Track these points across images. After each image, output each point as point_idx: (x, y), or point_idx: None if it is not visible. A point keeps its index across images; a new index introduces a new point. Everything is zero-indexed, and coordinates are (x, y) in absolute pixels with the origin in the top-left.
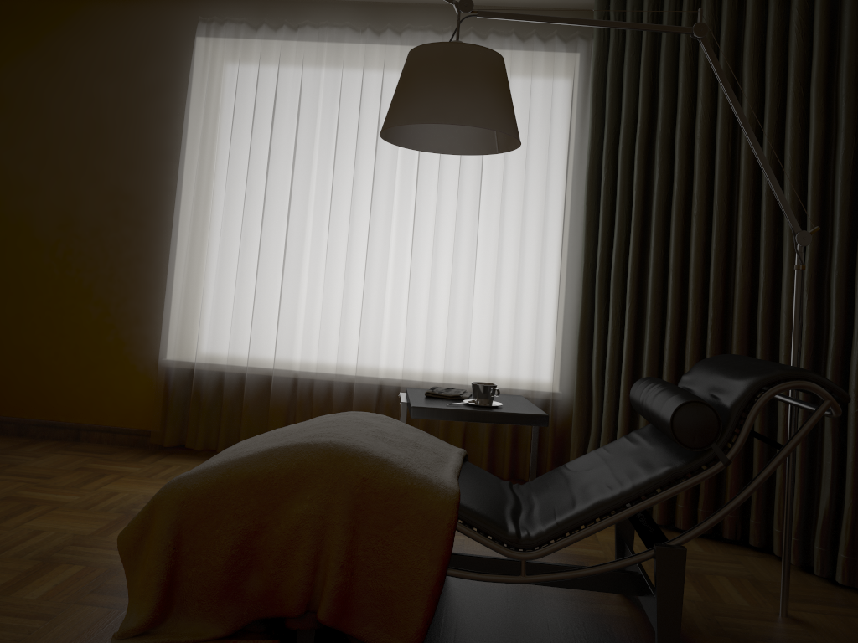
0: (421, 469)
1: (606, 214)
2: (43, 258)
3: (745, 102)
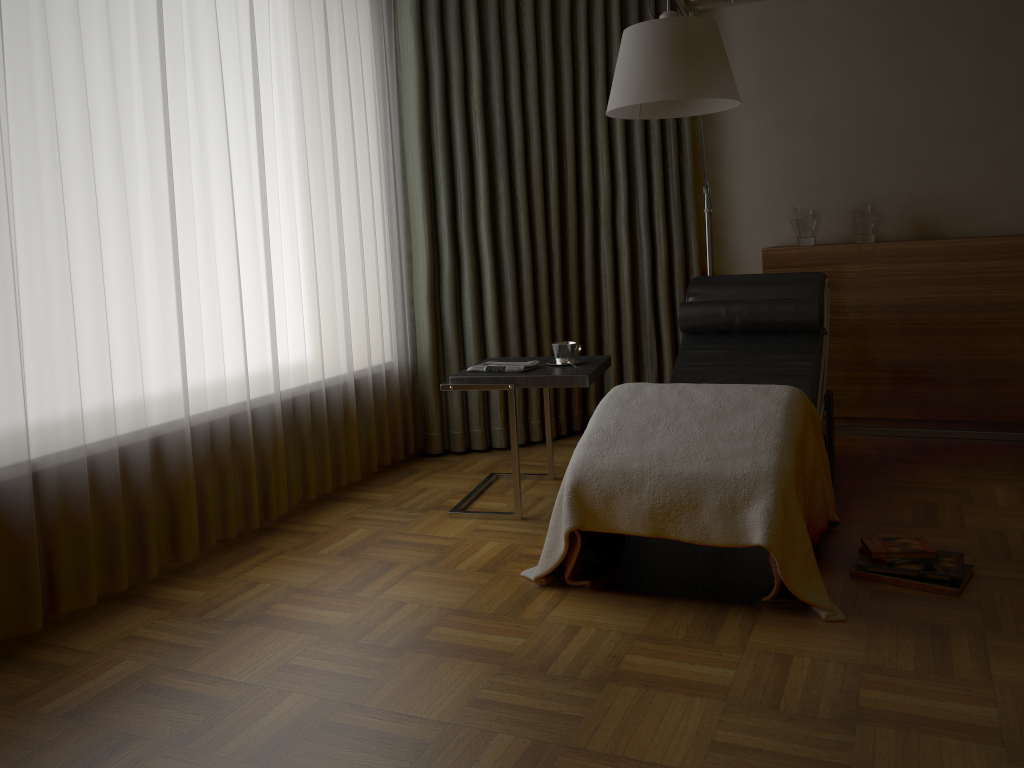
0: None
1: (448, 166)
2: None
3: (567, 72)
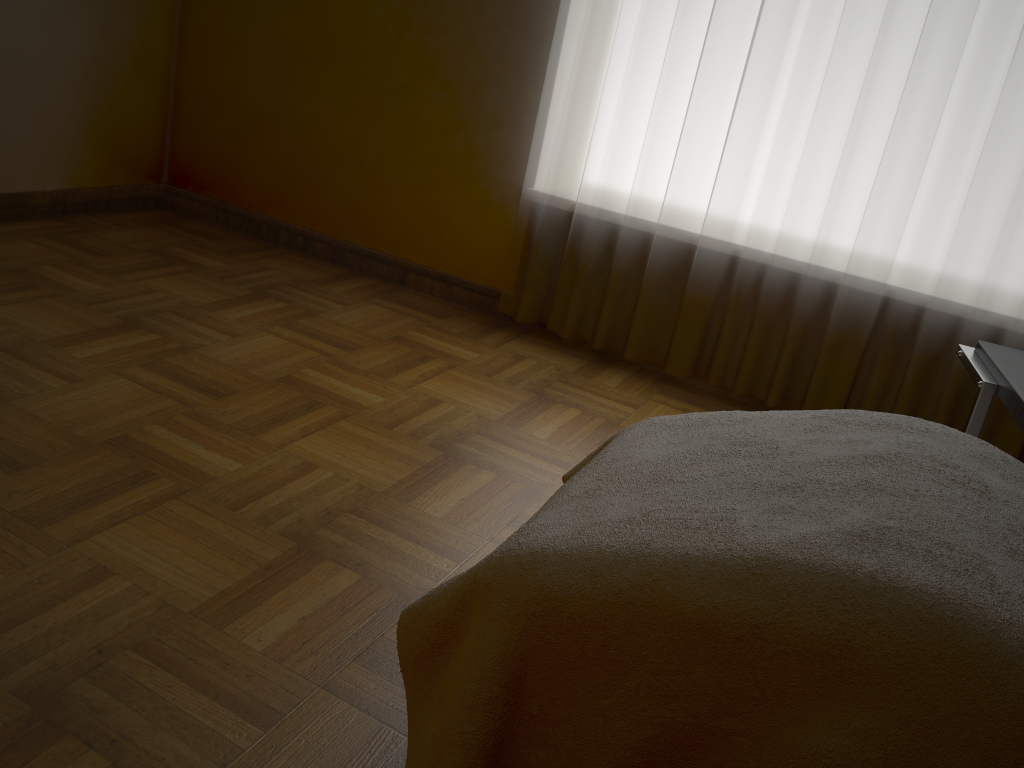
0: None
1: None
2: (375, 6)
3: None
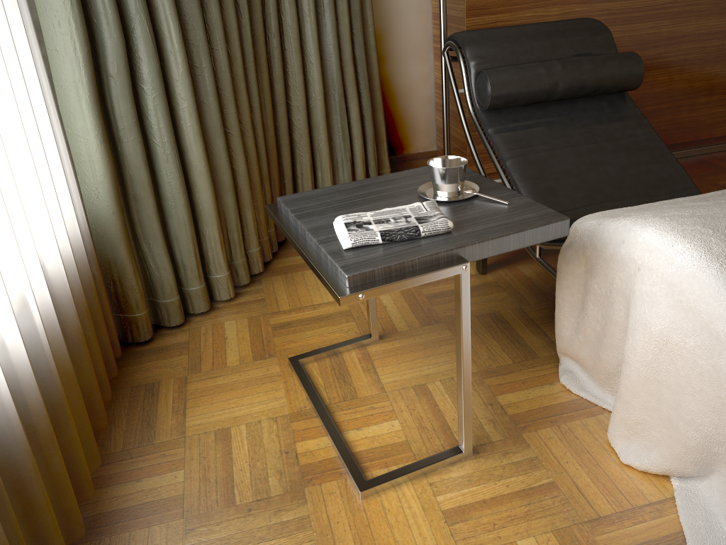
0: None
1: None
2: None
3: None
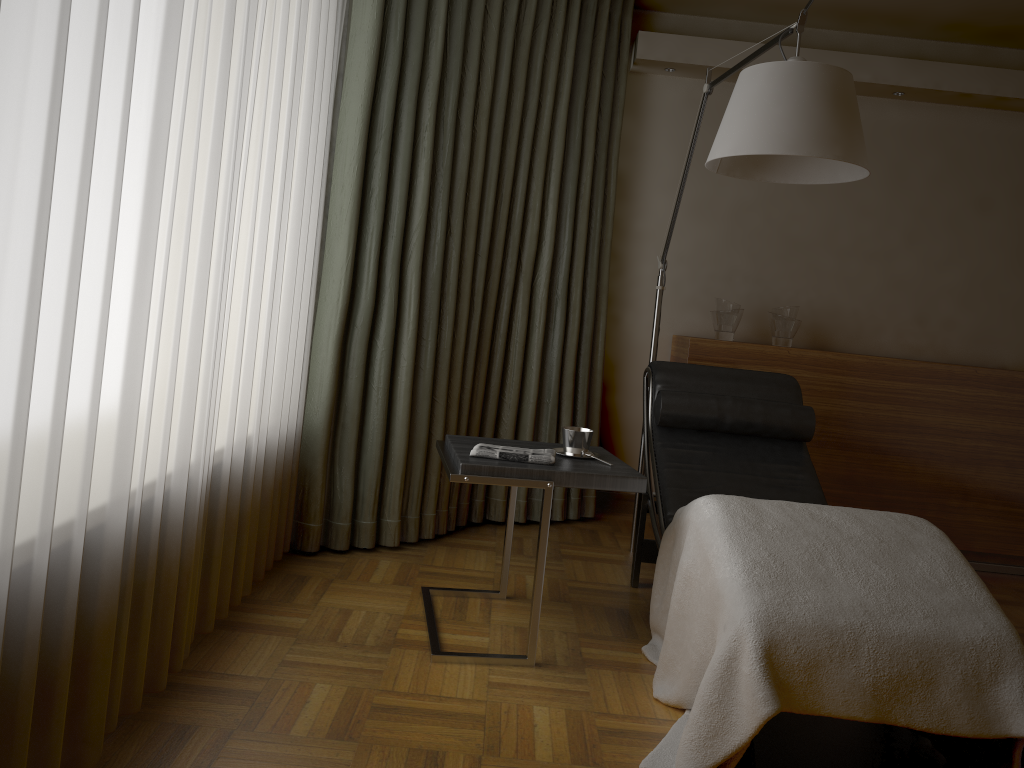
0: None
1: (387, 178)
2: None
3: (519, 99)
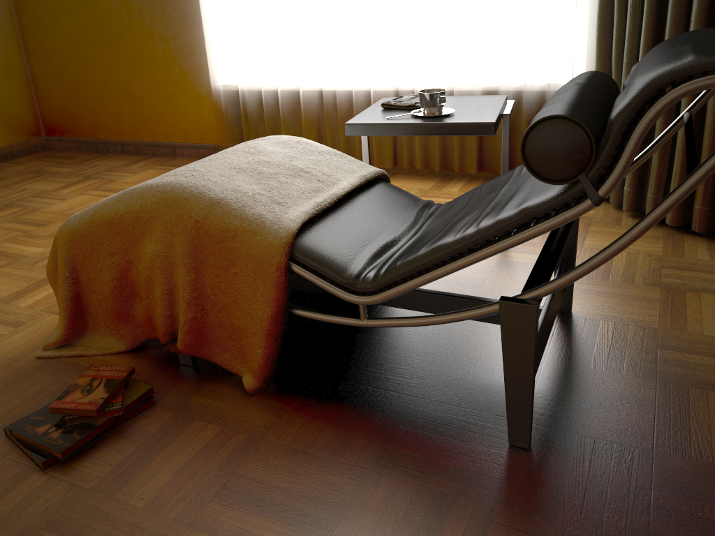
0: (263, 207)
1: None
2: (113, 5)
3: None
